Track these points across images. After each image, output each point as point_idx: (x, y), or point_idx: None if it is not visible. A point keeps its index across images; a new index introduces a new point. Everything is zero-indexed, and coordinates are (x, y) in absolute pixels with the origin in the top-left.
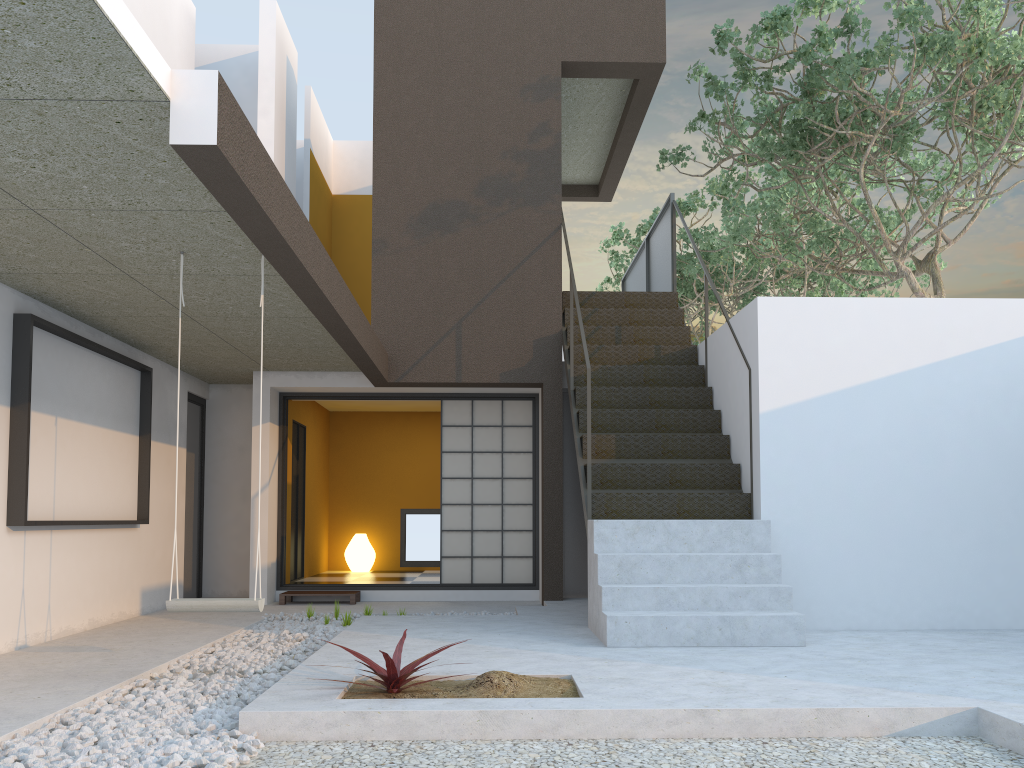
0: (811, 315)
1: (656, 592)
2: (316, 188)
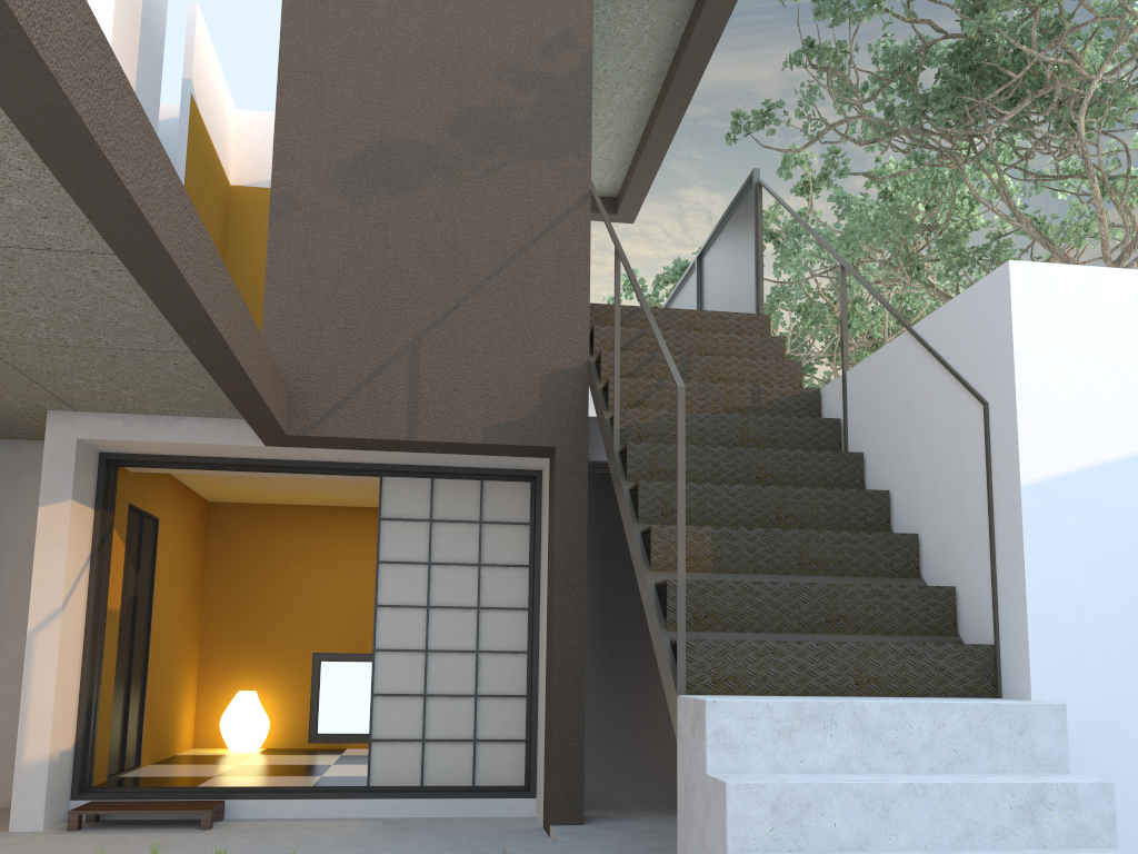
0: (1108, 301)
1: None
2: (200, 159)
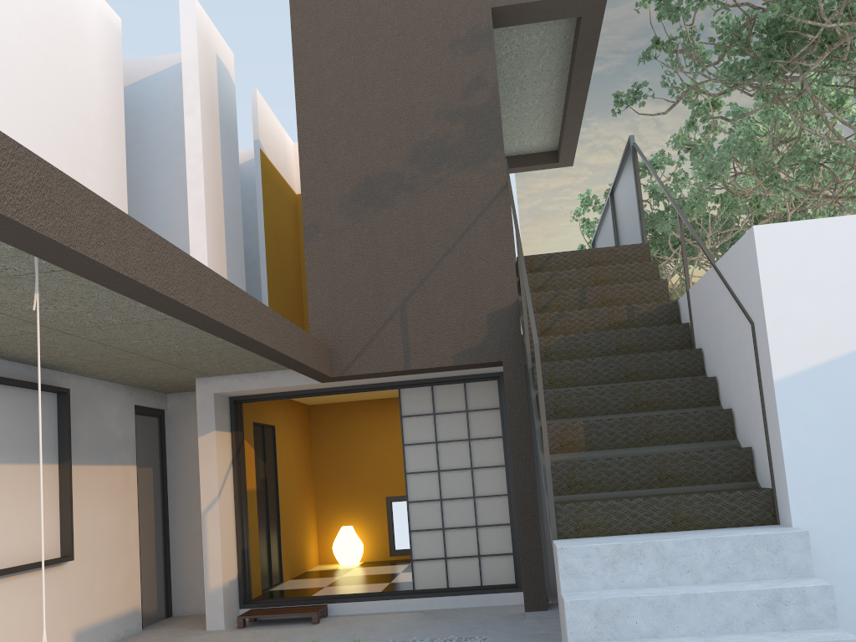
0: (832, 241)
1: None
2: (272, 187)
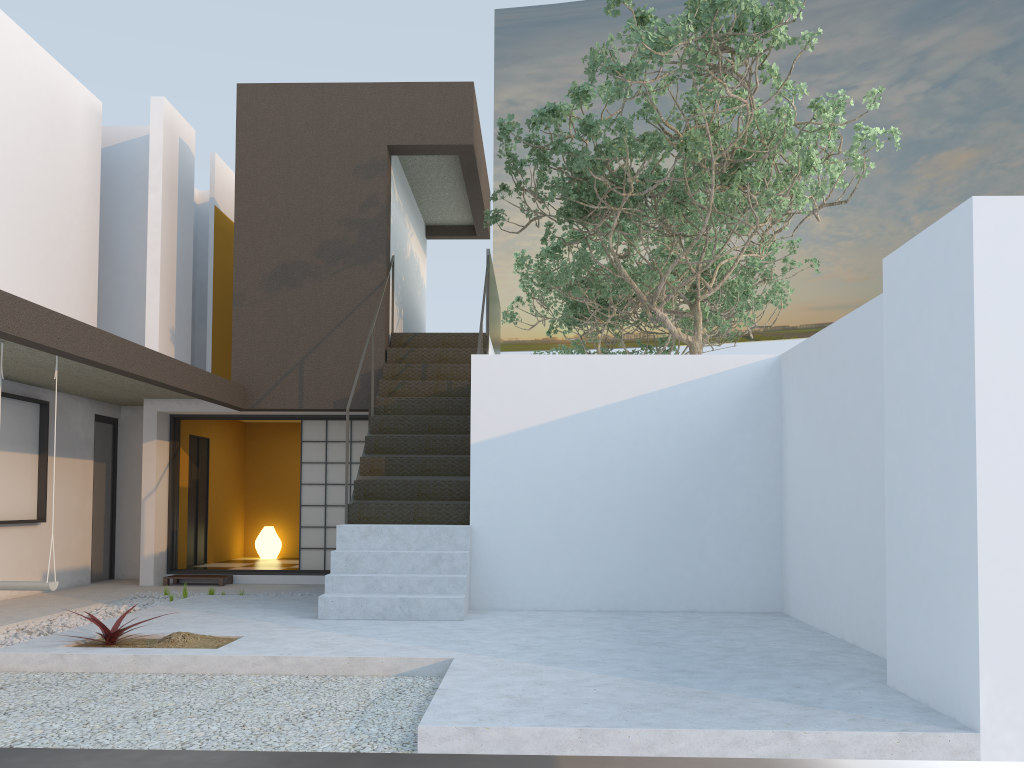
0: (512, 368)
1: (365, 580)
2: (224, 236)
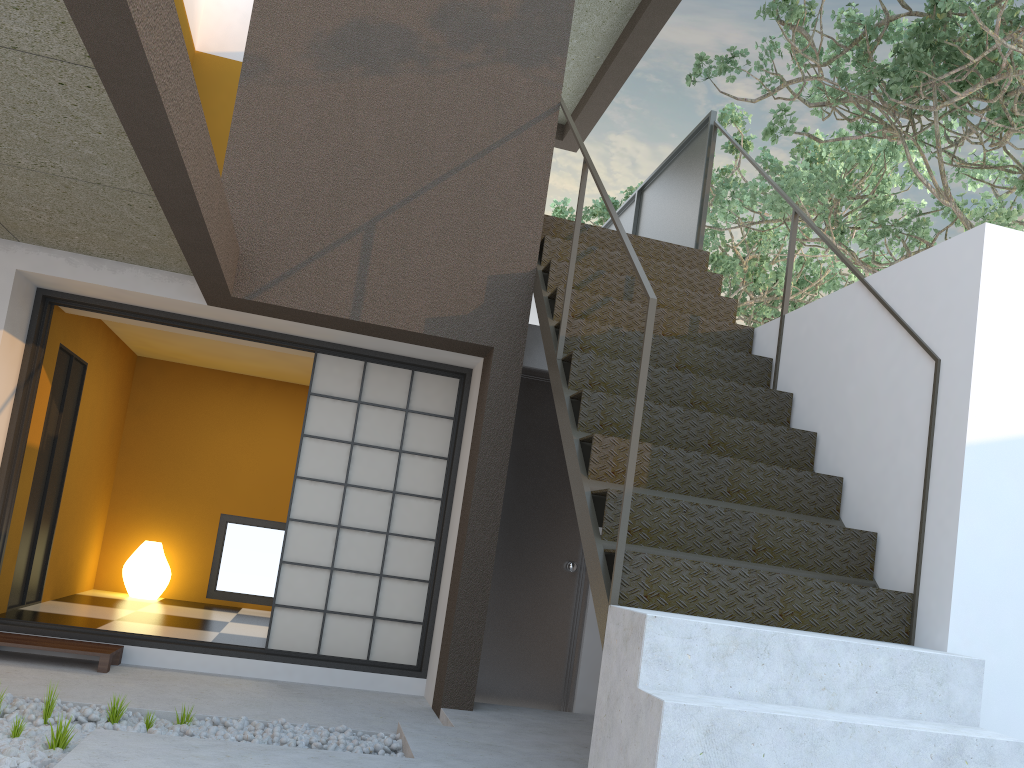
0: None
1: None
2: None
